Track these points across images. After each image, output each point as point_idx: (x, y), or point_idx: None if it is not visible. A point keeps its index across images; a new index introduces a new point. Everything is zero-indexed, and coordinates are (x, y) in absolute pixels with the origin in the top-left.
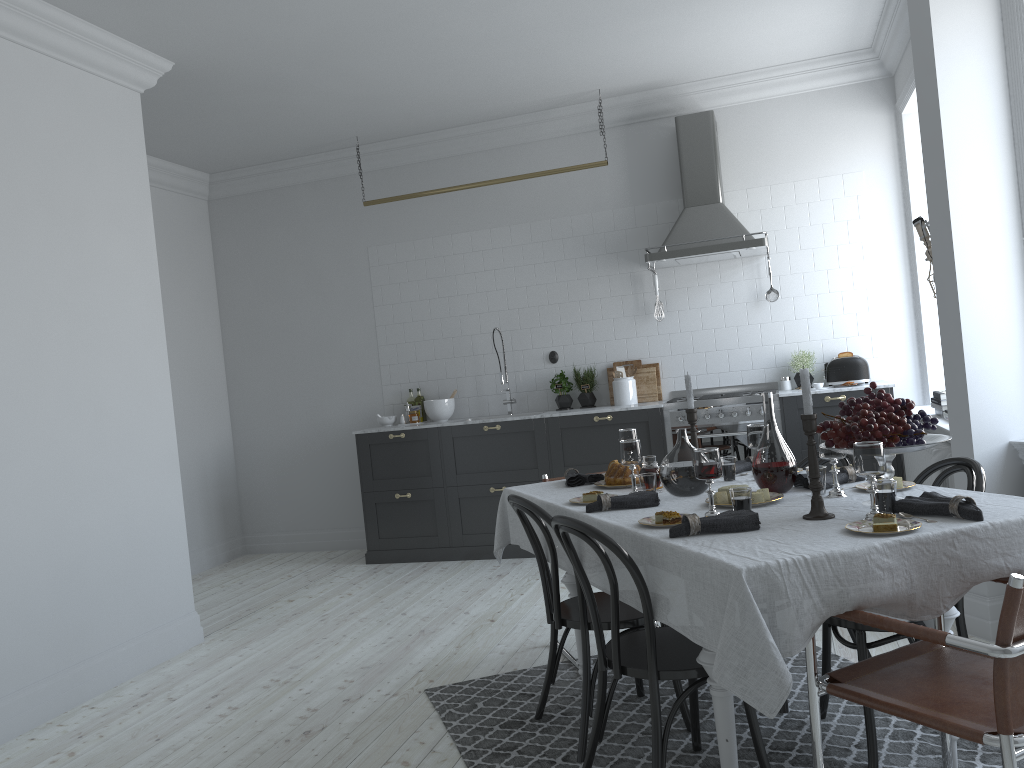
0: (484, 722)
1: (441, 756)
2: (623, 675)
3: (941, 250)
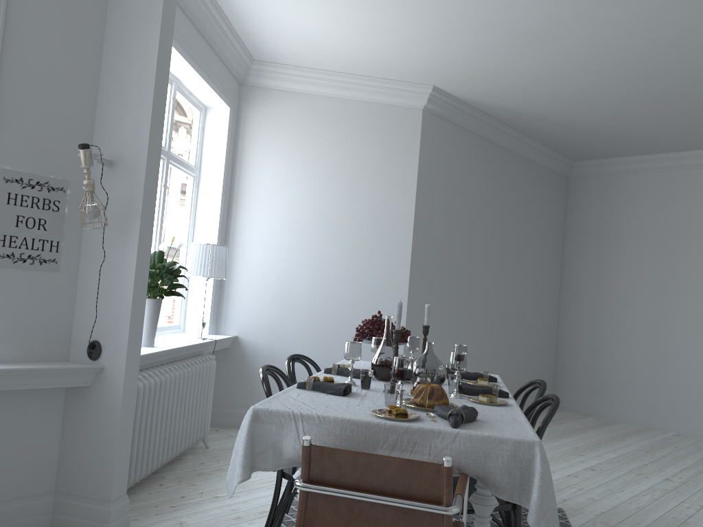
0: None
1: None
2: None
3: (149, 198)
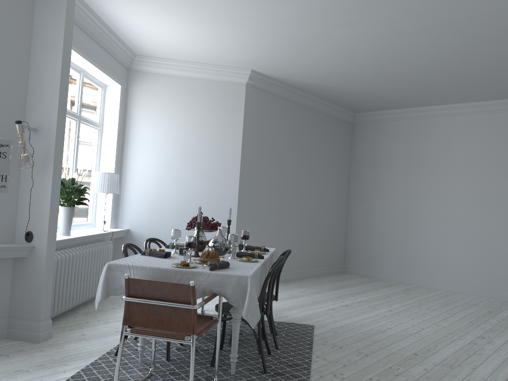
0: (290, 379)
1: (318, 373)
2: (200, 377)
3: (58, 150)
